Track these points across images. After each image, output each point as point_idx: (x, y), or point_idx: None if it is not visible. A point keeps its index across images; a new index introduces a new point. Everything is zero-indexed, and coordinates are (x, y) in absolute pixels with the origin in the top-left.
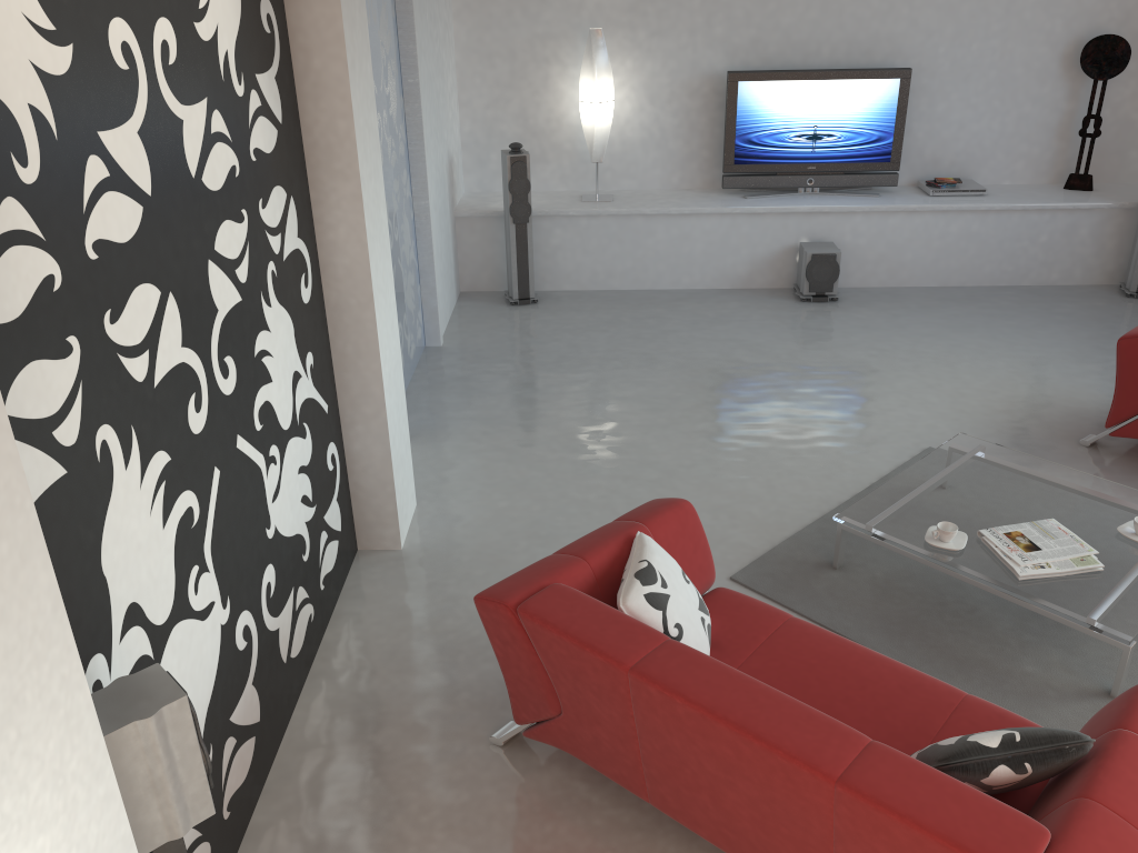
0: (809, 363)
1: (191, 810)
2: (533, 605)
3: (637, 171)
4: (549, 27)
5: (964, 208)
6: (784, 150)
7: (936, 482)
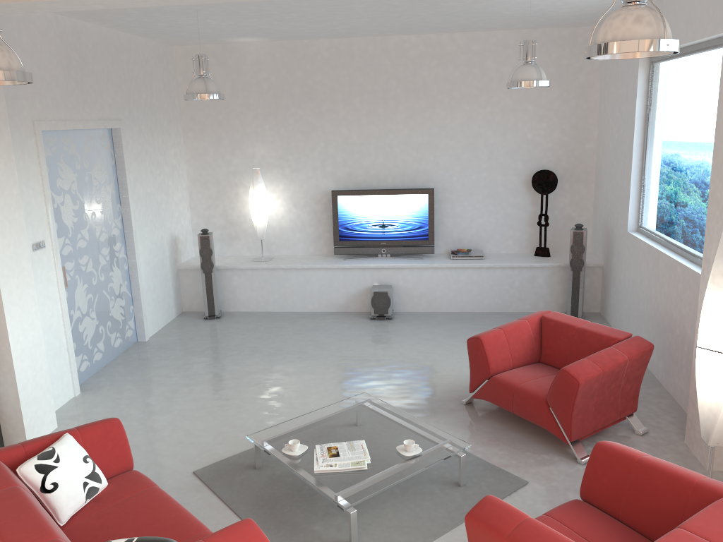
0: (344, 354)
1: None
2: None
3: (290, 244)
4: (237, 167)
5: (465, 266)
6: (366, 233)
7: (322, 419)
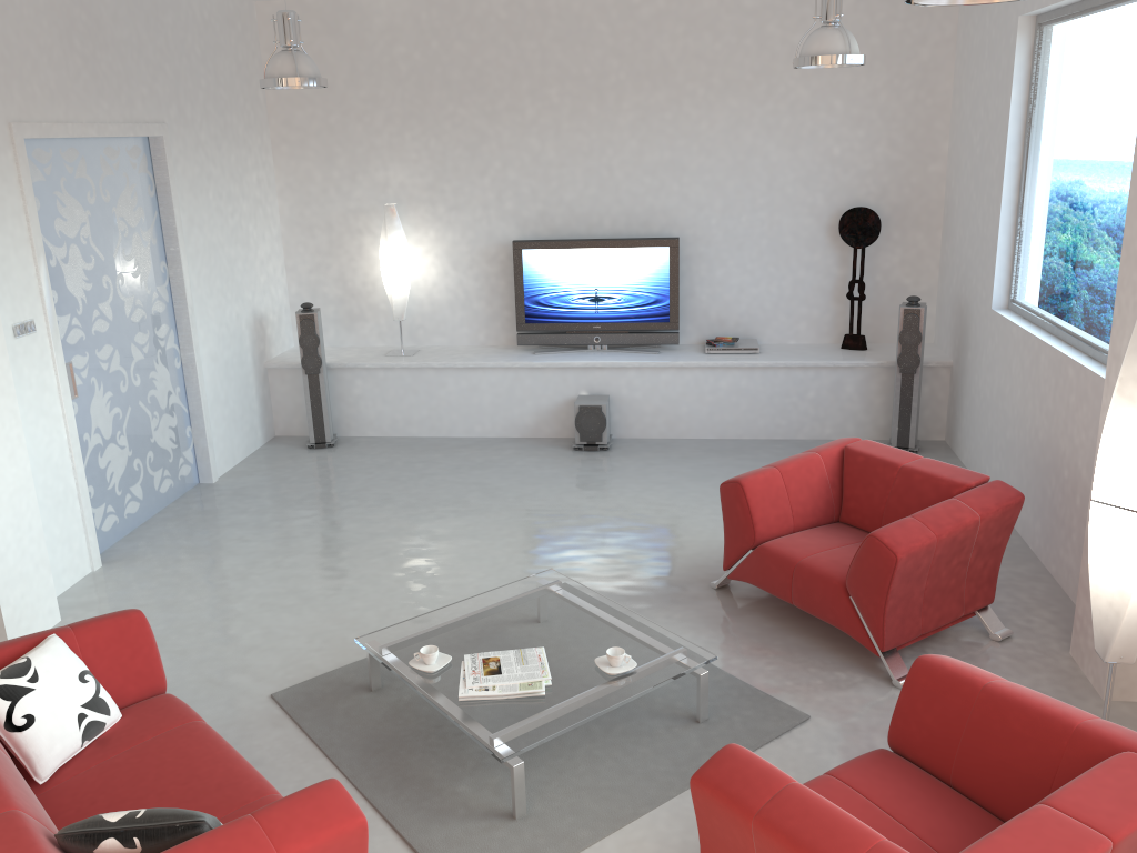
0: (527, 506)
1: None
2: None
3: (446, 329)
4: (360, 203)
5: (728, 364)
6: (569, 310)
7: (479, 612)
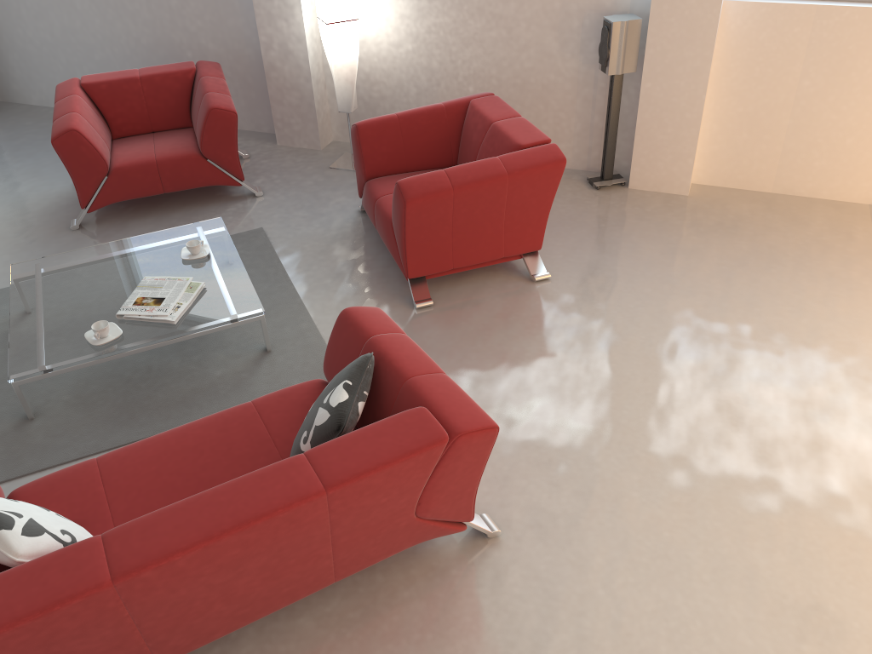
0: None
1: None
2: None
3: None
4: None
5: None
6: None
7: (44, 306)
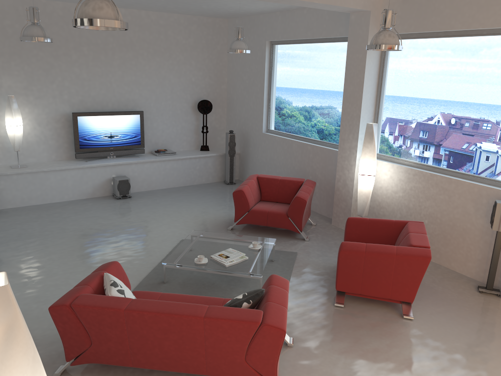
0: (129, 220)
1: None
2: (78, 302)
3: (35, 154)
4: None
5: (170, 159)
6: (99, 142)
7: (191, 245)
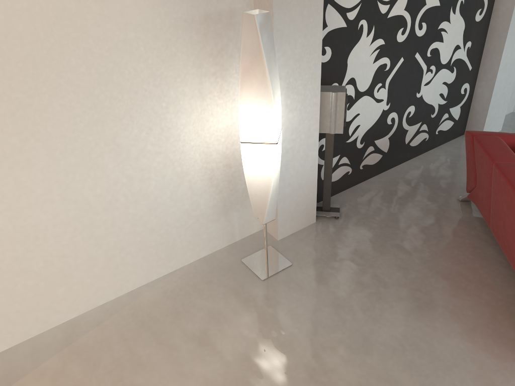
0: None
1: (336, 128)
2: (480, 137)
3: None
4: None
5: None
6: None
7: None
